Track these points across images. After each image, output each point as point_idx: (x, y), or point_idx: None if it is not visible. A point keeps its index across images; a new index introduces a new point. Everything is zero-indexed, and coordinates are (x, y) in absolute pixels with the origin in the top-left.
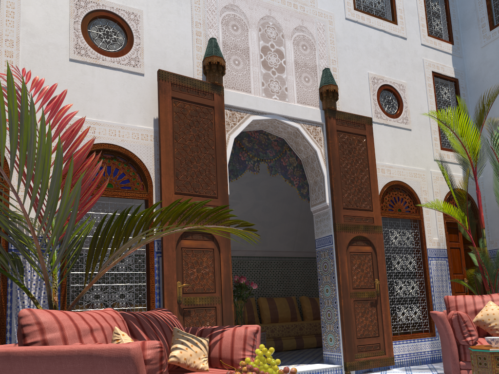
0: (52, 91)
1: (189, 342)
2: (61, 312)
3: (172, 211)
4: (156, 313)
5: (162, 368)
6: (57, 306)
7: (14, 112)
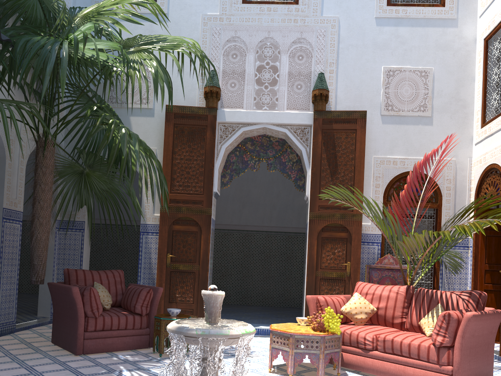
0: (446, 146)
1: (430, 314)
2: (365, 284)
3: (460, 214)
4: (442, 292)
5: (317, 307)
6: (407, 282)
7: (362, 198)
